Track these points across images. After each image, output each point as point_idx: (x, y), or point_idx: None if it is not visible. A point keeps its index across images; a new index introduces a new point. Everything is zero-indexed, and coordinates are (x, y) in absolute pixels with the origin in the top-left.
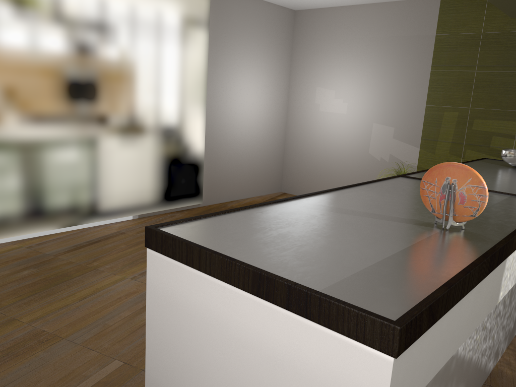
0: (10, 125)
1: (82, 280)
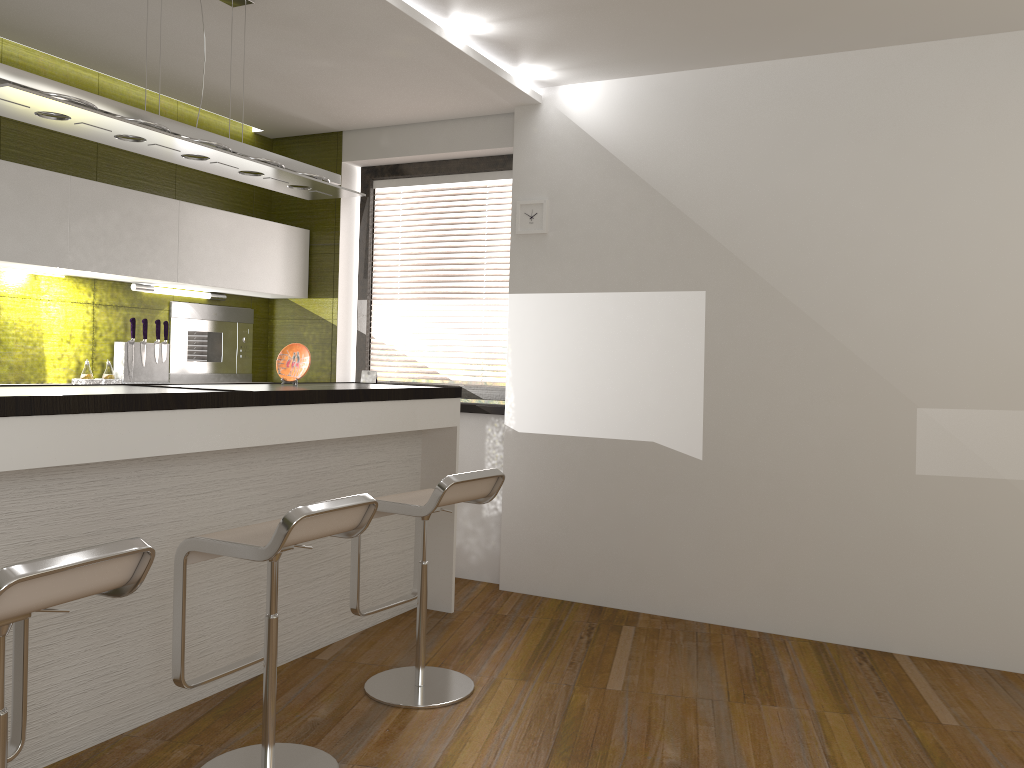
0: None
1: None
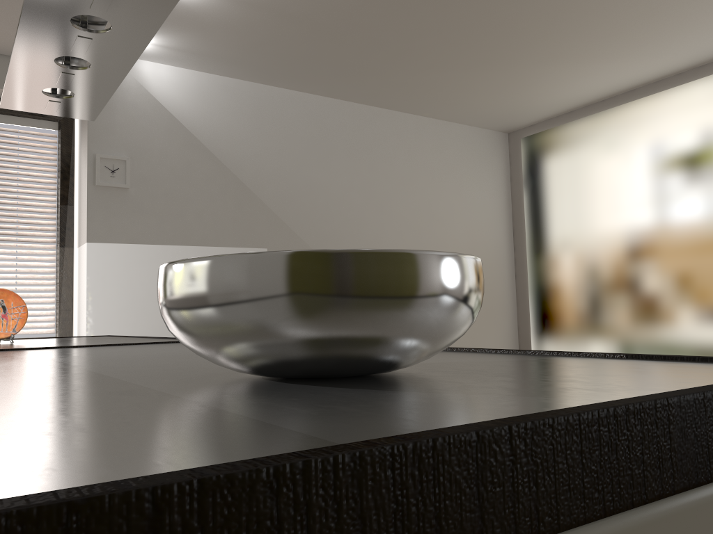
0: (684, 324)
1: None
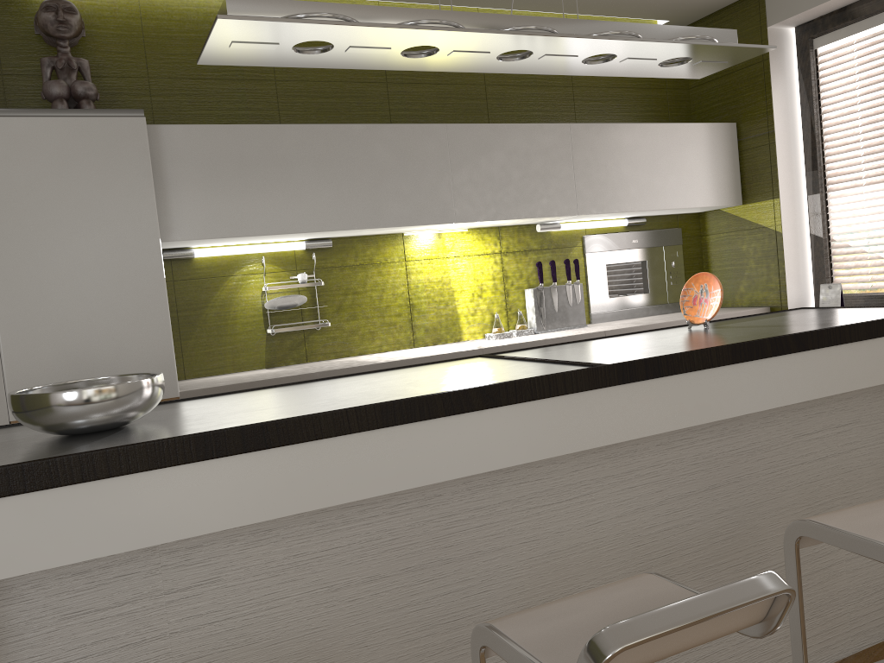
0: None
1: None
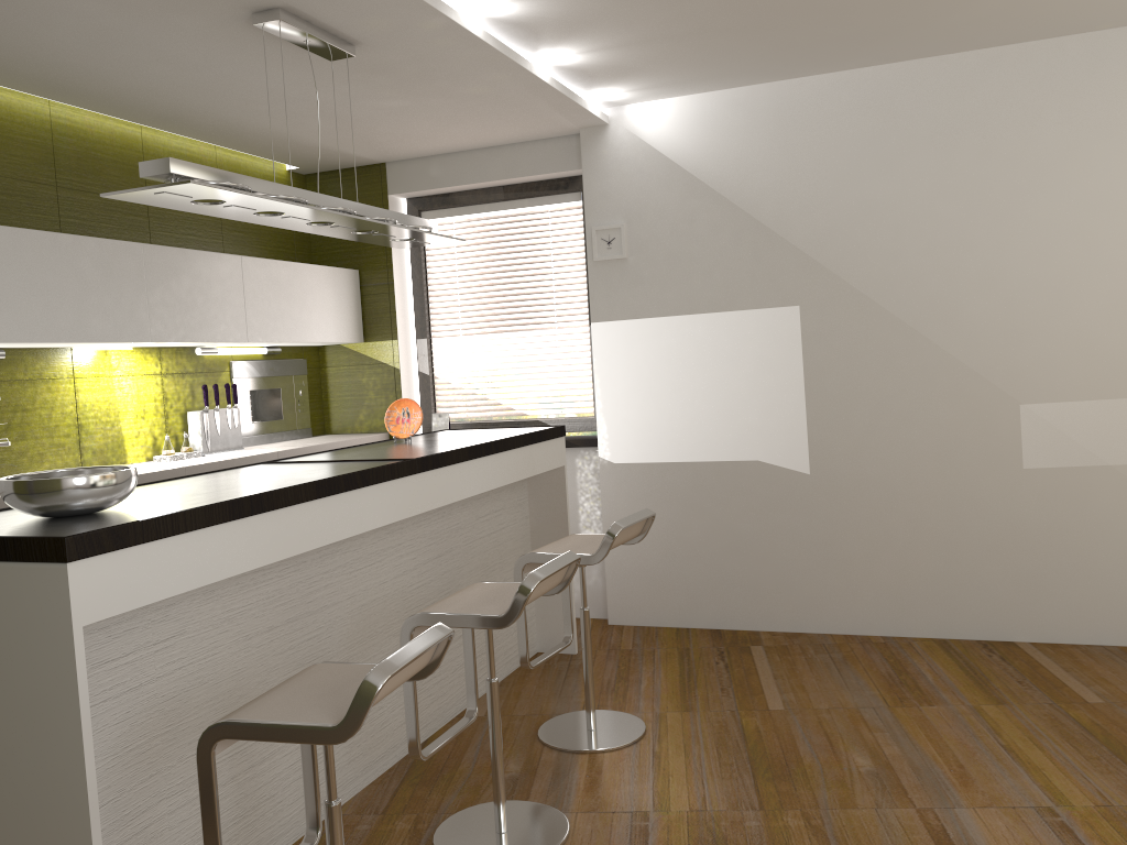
0: None
1: (1109, 773)
